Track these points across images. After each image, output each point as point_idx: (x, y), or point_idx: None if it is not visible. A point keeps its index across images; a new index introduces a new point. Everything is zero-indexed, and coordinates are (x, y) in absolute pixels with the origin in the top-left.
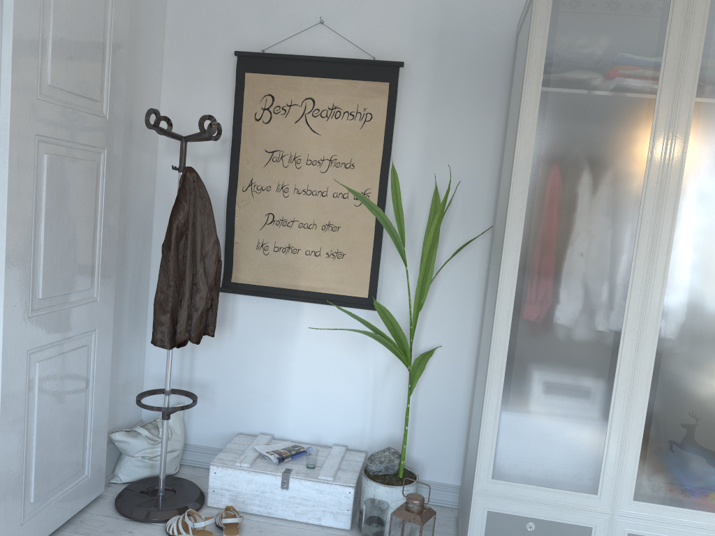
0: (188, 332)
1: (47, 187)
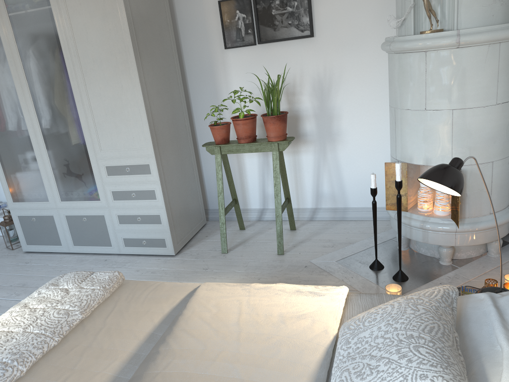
0: None
1: None
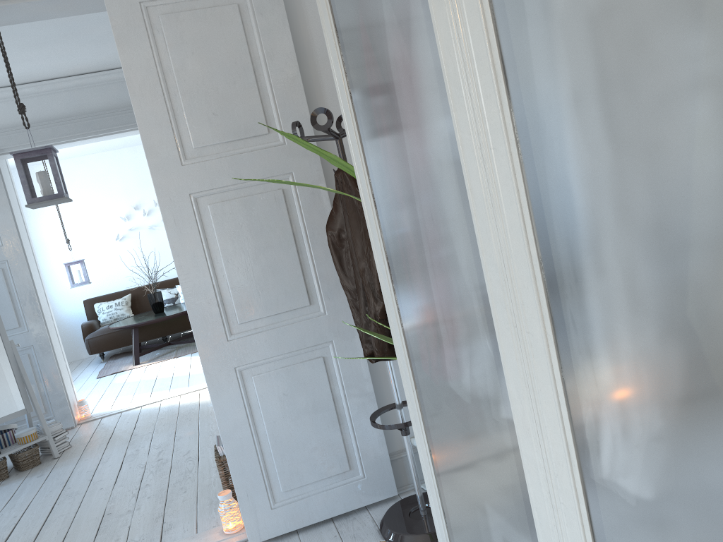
0: (372, 346)
1: (218, 231)
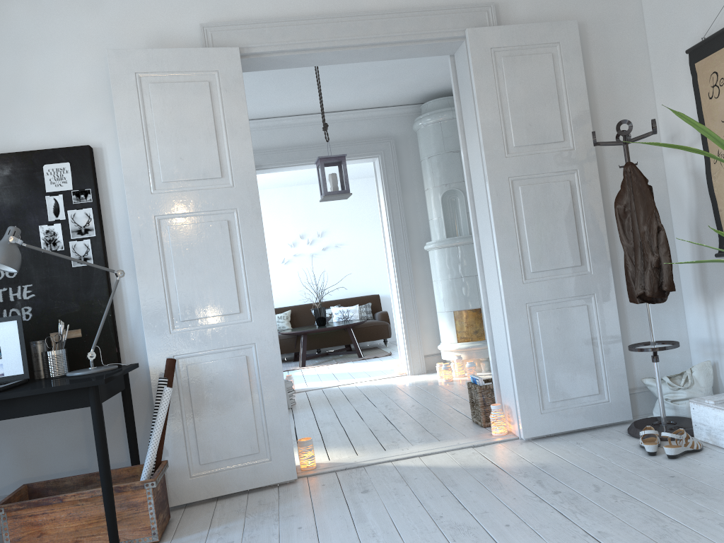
0: (643, 288)
1: (524, 205)
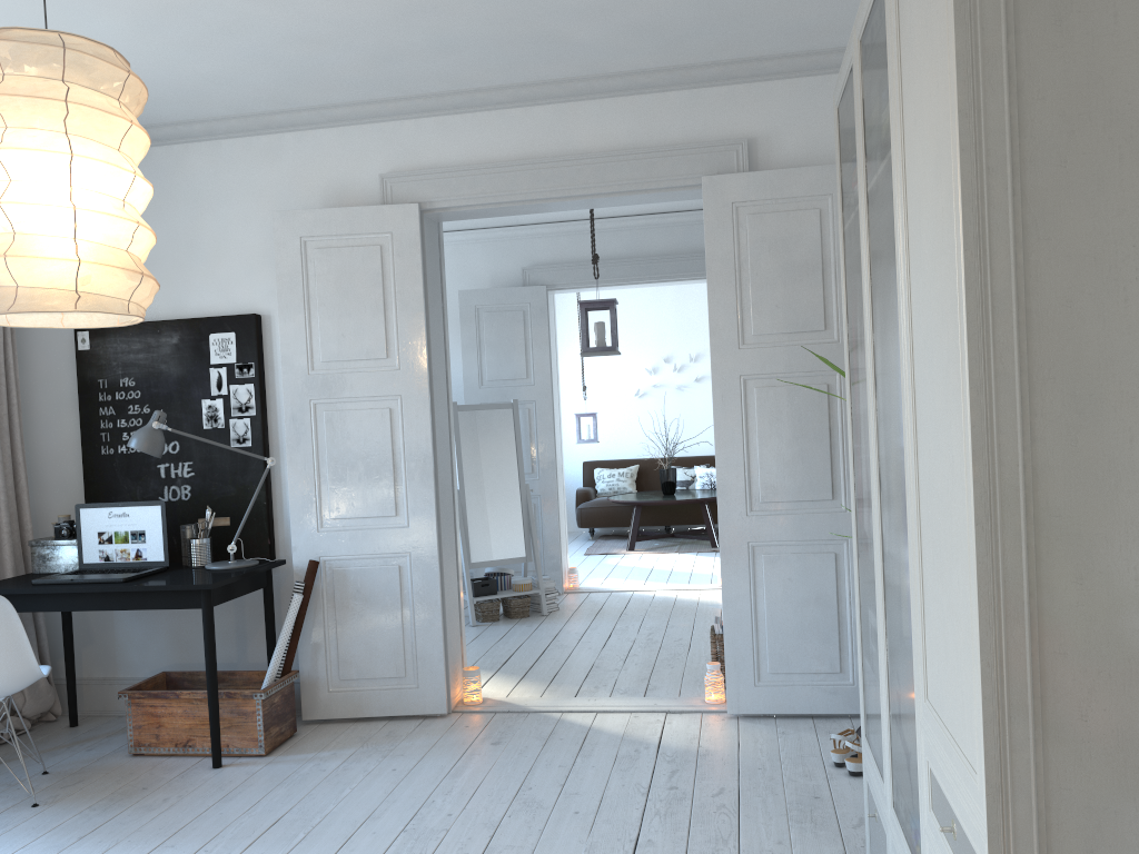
0: None
1: (758, 413)
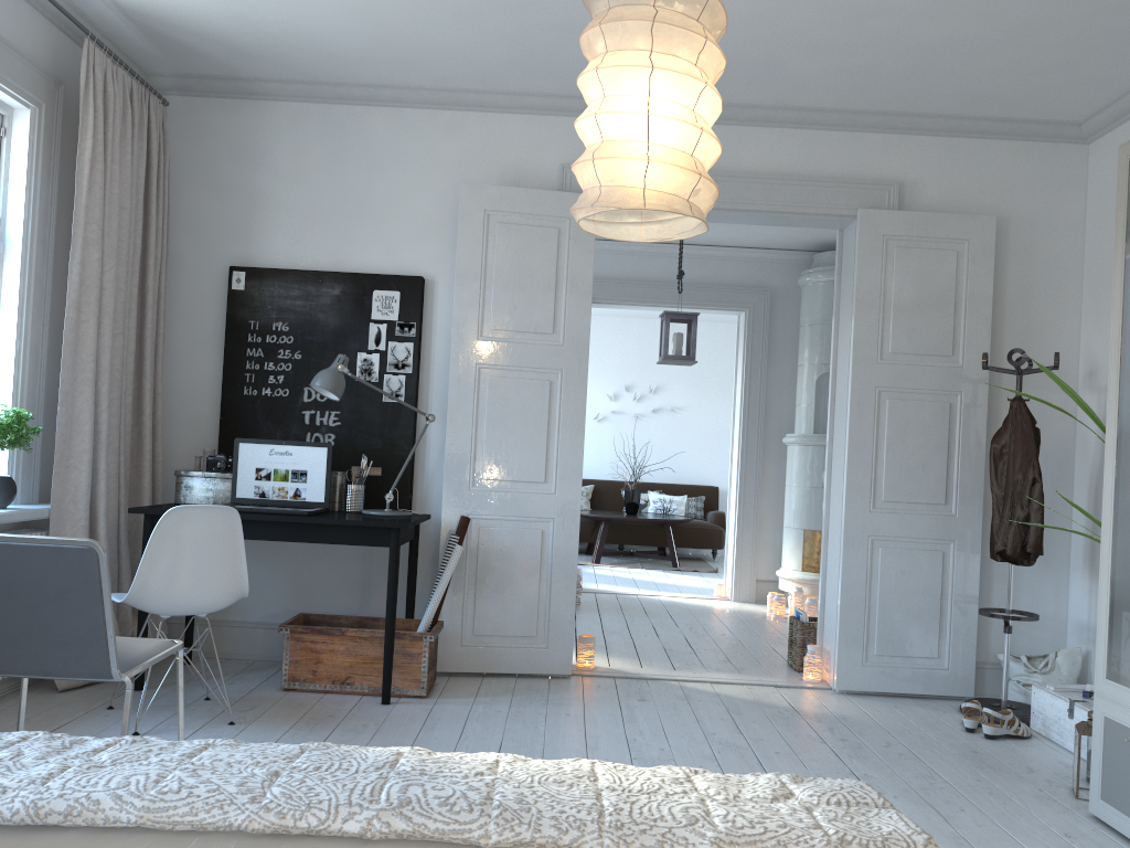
0: (1005, 544)
1: (888, 422)
